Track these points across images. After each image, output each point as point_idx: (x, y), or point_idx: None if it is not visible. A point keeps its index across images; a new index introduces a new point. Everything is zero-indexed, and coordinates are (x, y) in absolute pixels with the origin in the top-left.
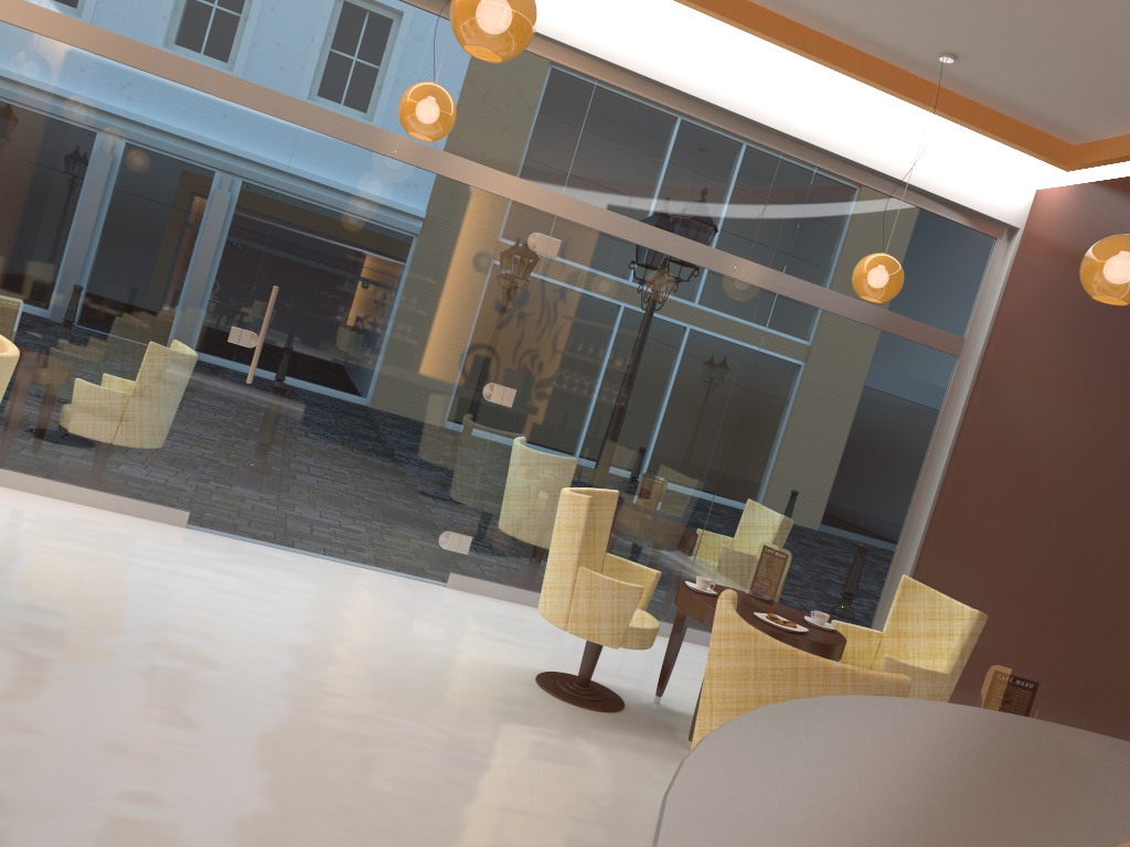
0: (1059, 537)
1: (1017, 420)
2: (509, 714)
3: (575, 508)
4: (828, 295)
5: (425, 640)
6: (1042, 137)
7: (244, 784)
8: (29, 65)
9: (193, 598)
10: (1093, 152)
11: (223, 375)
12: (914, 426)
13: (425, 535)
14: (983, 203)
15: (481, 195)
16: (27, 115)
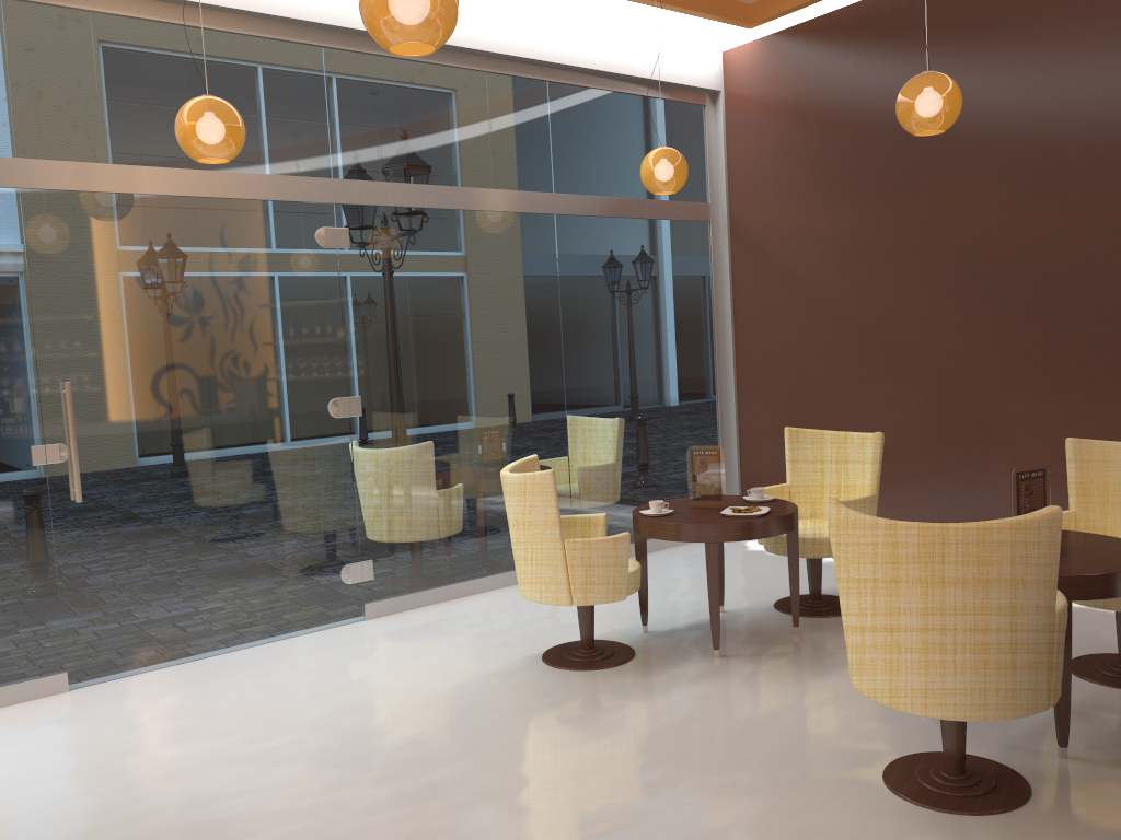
0: (866, 347)
1: (786, 260)
2: (573, 706)
3: (539, 487)
4: (596, 201)
5: (423, 679)
6: (726, 2)
7: None
8: None
9: (185, 758)
10: (772, 6)
11: (43, 505)
12: (697, 295)
13: (326, 579)
14: (688, 76)
15: (252, 206)
16: None
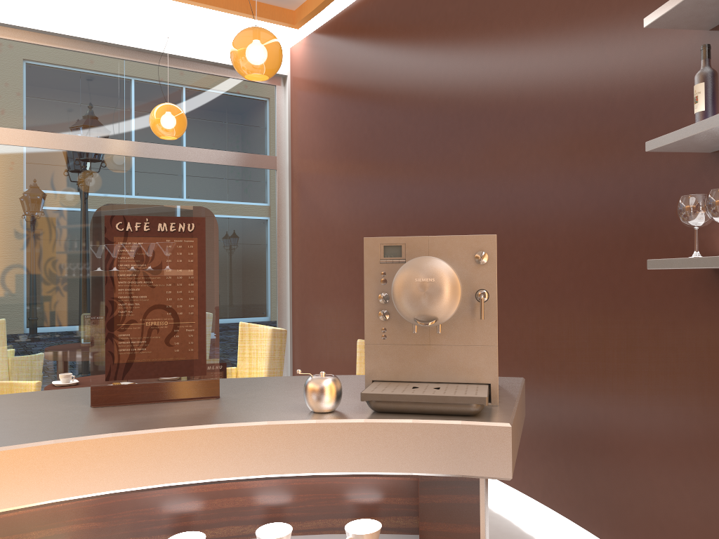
0: (351, 264)
1: (316, 198)
2: None
3: None
4: (165, 148)
5: None
6: (271, 8)
7: None
8: None
9: None
10: (304, 11)
11: None
12: (261, 223)
13: None
14: None
15: None
16: None
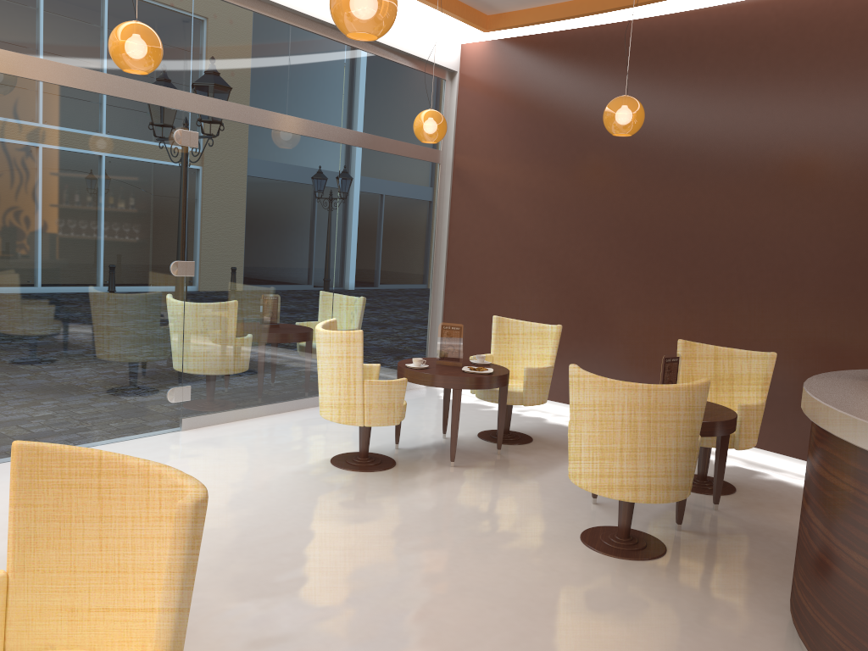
0: (541, 266)
1: (492, 199)
2: (367, 494)
3: (351, 342)
4: (369, 138)
5: (248, 473)
6: (473, 11)
7: (370, 612)
8: None
9: None
10: (503, 20)
11: None
12: (426, 215)
13: (157, 398)
14: (438, 57)
15: (130, 105)
16: None
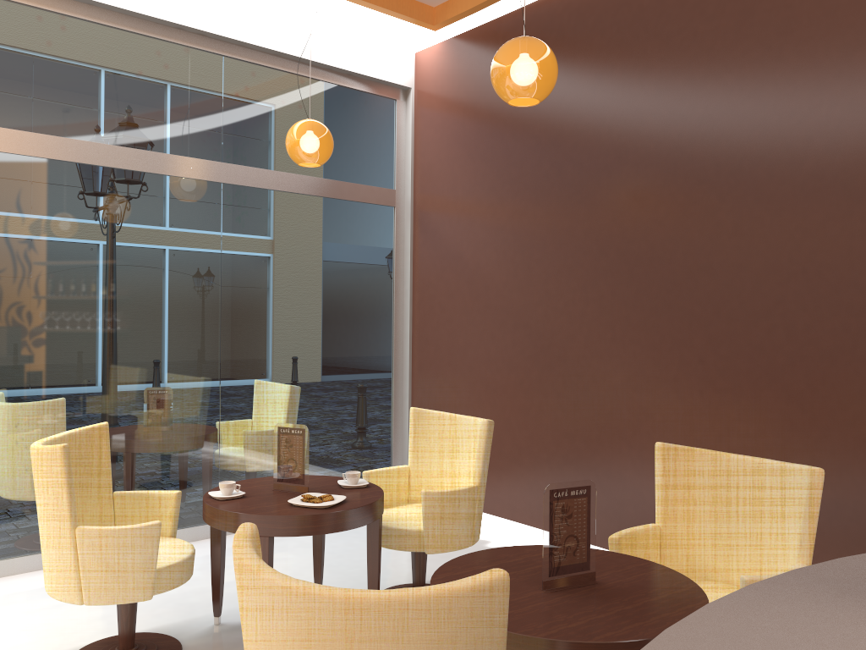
0: (517, 332)
1: (456, 246)
2: None
3: (50, 464)
4: (270, 175)
5: None
6: (409, 2)
7: None
8: None
9: None
10: (451, 9)
11: None
12: (376, 274)
13: None
14: (378, 70)
15: None
16: None
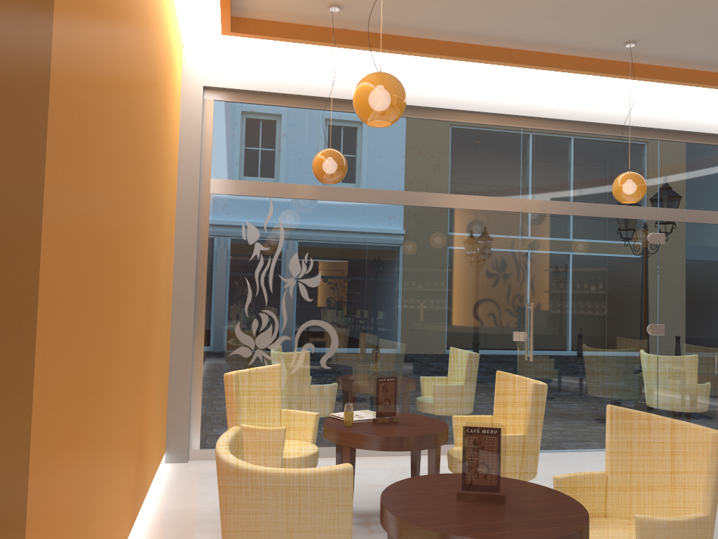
0: None
1: None
2: None
3: None
4: None
5: None
6: None
7: None
8: (386, 222)
9: None
10: None
11: (515, 360)
12: None
13: None
14: None
15: (618, 221)
16: (391, 248)
